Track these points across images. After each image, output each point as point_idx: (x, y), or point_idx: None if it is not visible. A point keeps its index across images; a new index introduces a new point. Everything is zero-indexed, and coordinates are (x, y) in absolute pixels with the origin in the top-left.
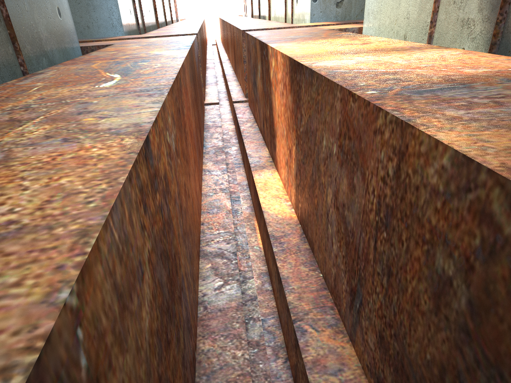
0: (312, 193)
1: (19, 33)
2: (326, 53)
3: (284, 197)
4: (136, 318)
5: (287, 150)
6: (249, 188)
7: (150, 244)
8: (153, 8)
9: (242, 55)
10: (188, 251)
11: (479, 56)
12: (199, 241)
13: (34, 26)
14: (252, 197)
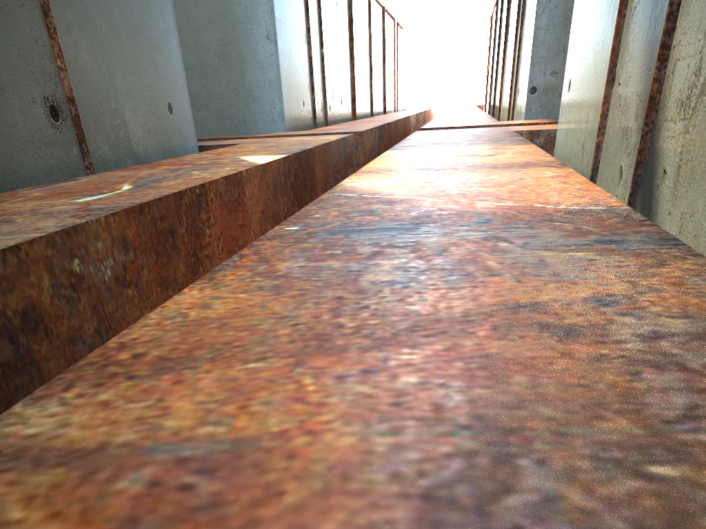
0: None
1: (94, 133)
2: (409, 167)
3: None
4: None
5: None
6: None
7: None
8: (350, 98)
9: None
10: None
11: (562, 181)
12: None
13: (121, 125)
14: None
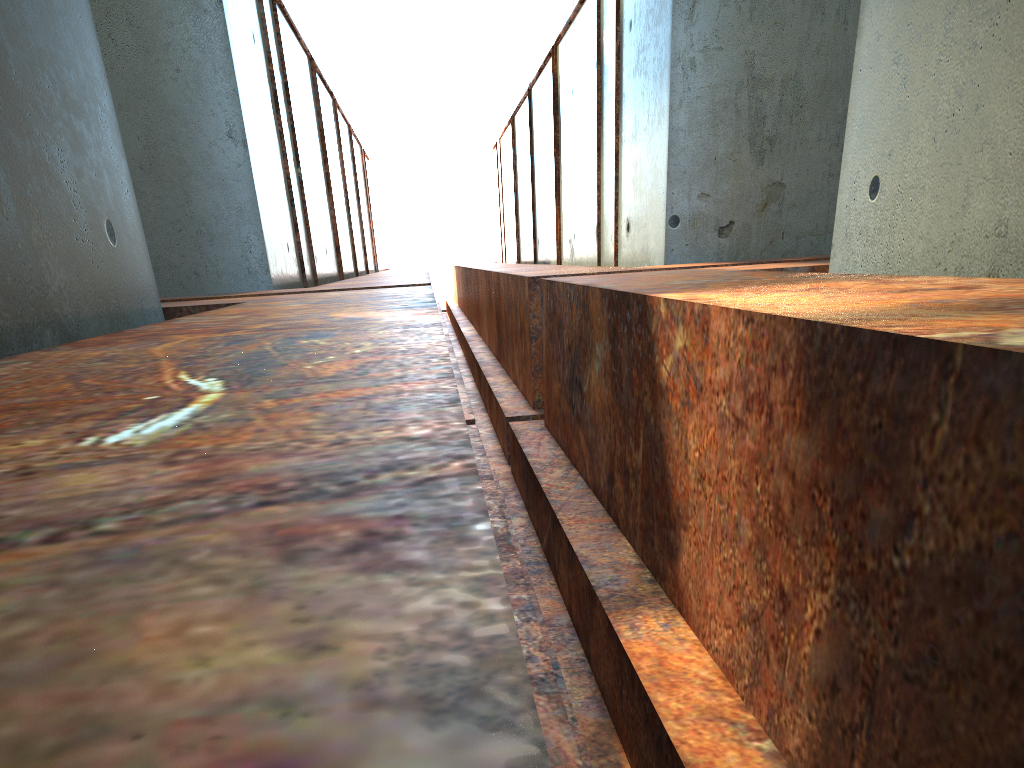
0: None
1: None
2: (913, 308)
3: (740, 717)
4: None
5: (757, 585)
6: (578, 637)
7: None
8: (333, 246)
9: (526, 326)
10: None
11: None
12: None
13: (25, 255)
14: (598, 672)
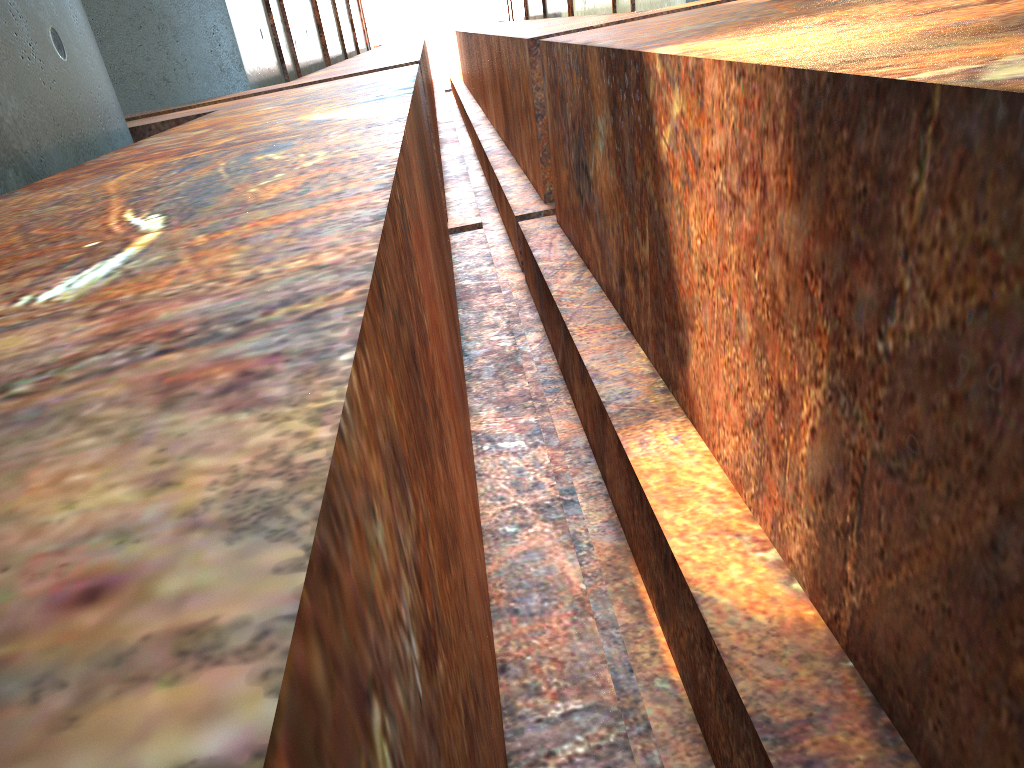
0: (984, 622)
1: None
2: (921, 38)
3: (747, 528)
4: None
5: (758, 385)
6: (595, 459)
7: None
8: (314, 24)
9: (530, 102)
10: None
11: None
12: (507, 767)
13: None
14: (613, 495)
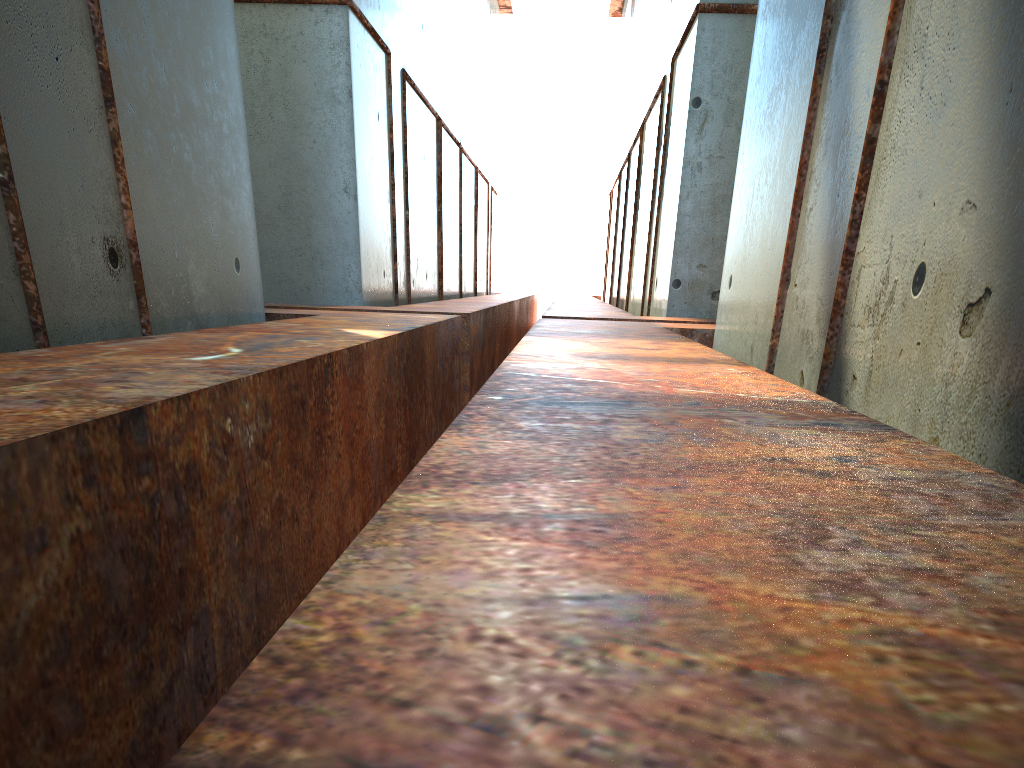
0: None
1: (153, 285)
2: (569, 354)
3: None
4: (1, 582)
5: None
6: None
7: (90, 525)
8: (436, 272)
9: None
10: (255, 588)
11: (753, 377)
12: None
13: (183, 279)
14: None
